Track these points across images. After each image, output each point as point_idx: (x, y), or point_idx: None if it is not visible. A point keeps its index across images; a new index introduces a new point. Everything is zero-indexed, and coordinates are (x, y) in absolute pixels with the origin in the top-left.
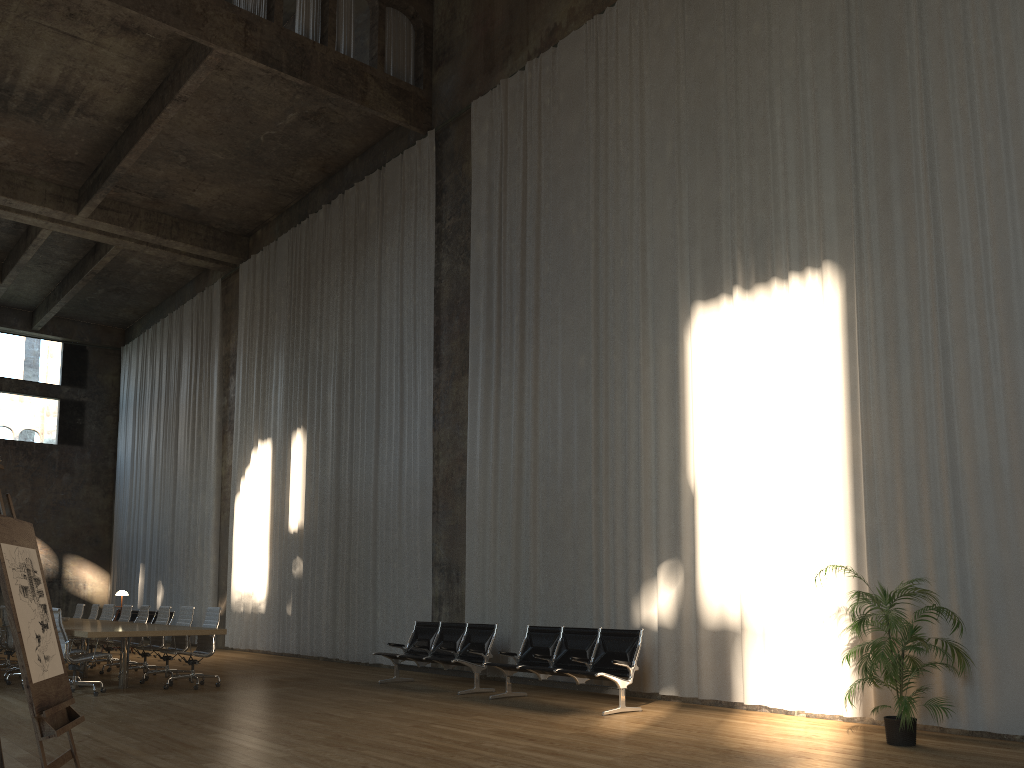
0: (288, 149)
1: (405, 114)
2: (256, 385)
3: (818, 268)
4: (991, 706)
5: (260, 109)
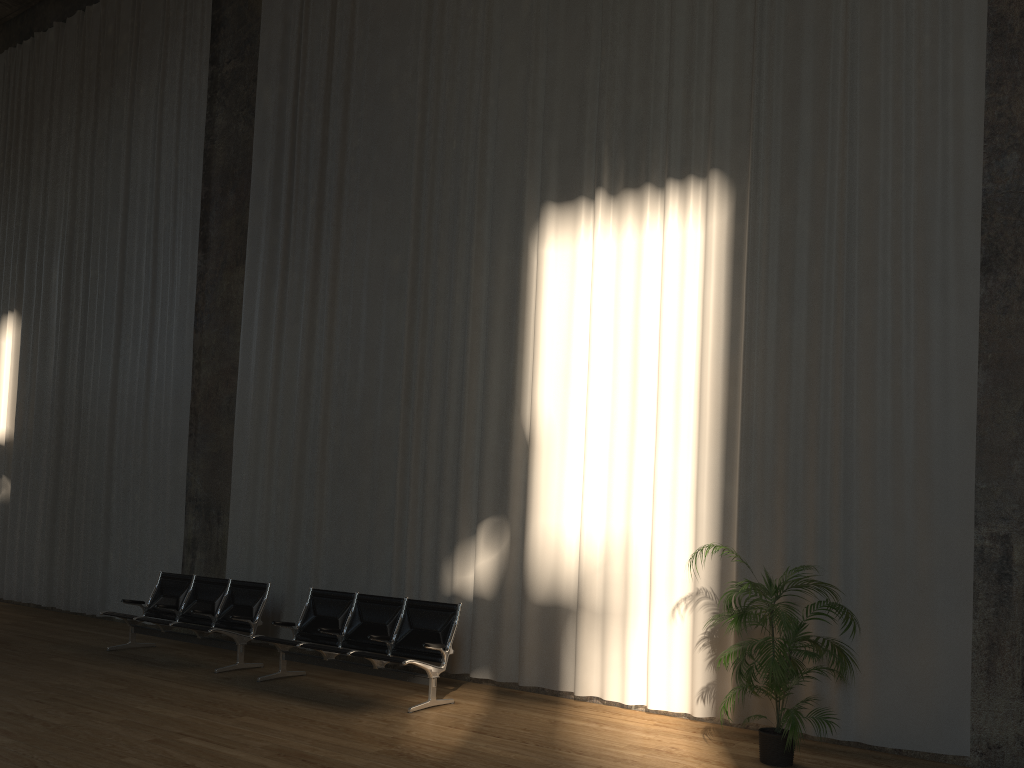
0: None
1: None
2: None
3: (703, 178)
4: (867, 714)
5: None
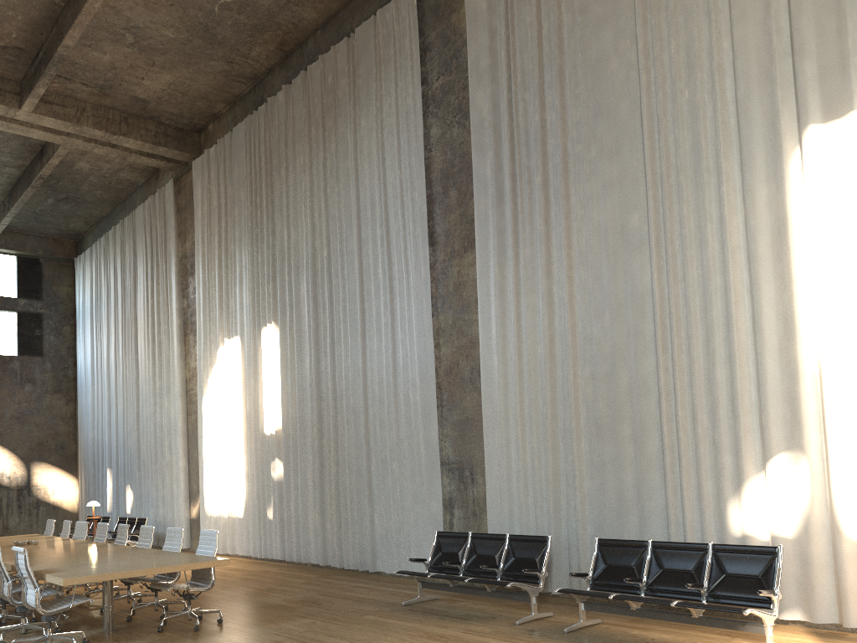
0: (244, 22)
1: None
2: (218, 283)
3: None
4: None
5: None
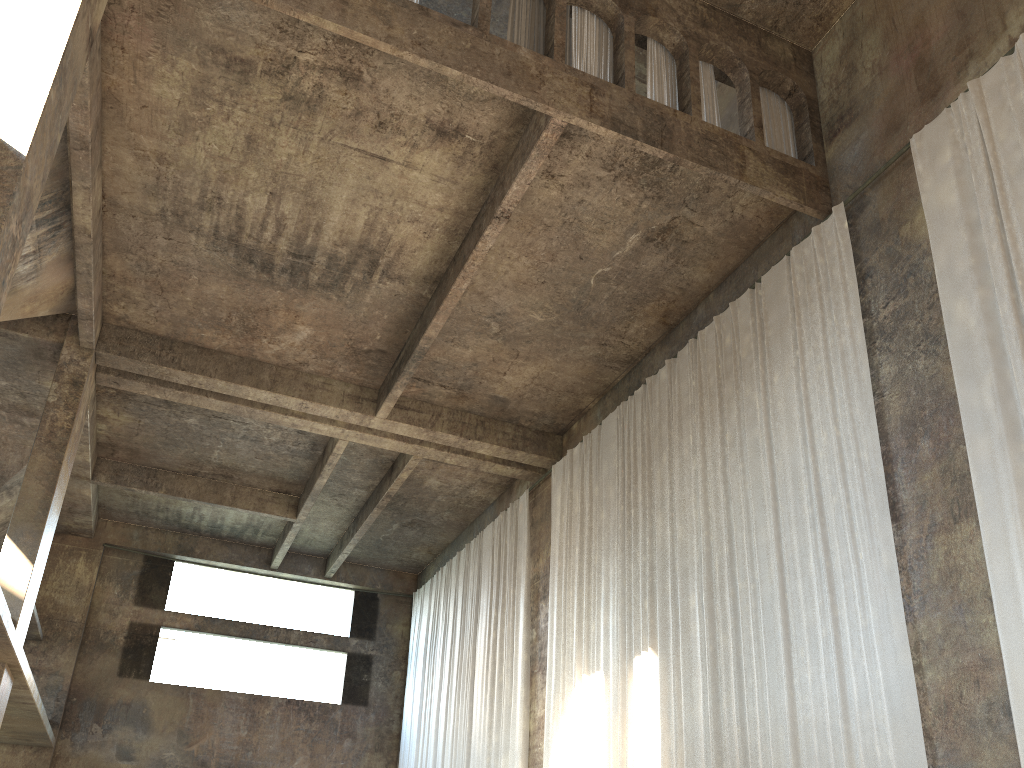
0: (623, 293)
1: (796, 192)
2: (577, 604)
3: None
4: None
5: (594, 234)
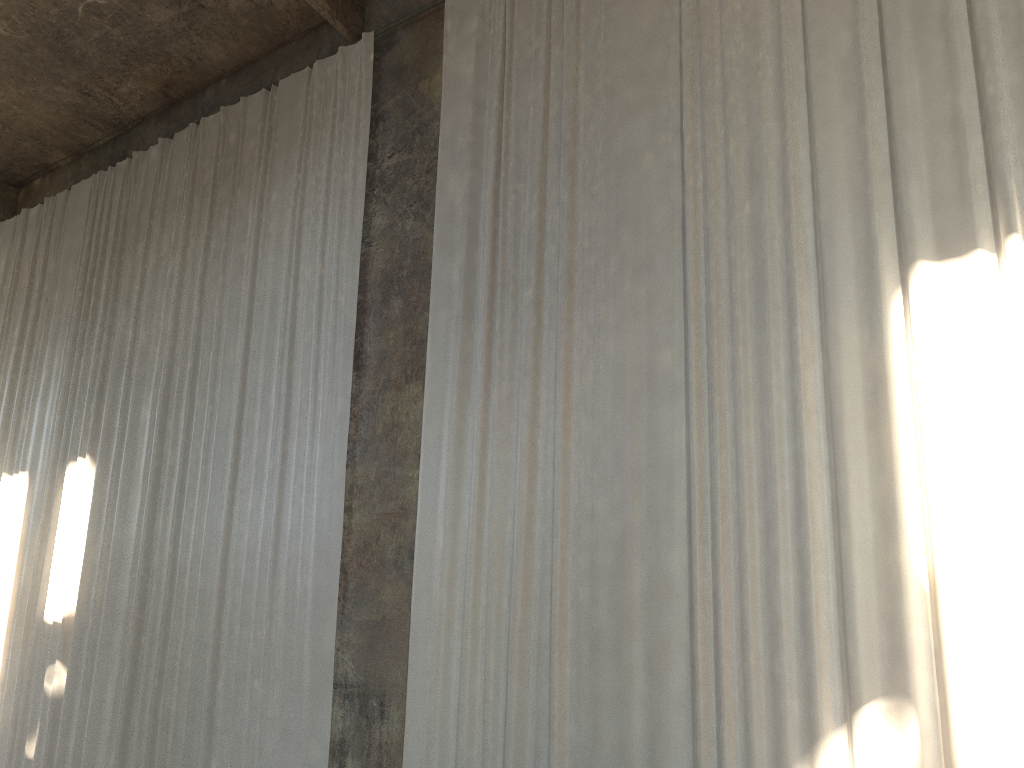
0: (119, 40)
1: (331, 1)
2: (8, 393)
3: None
4: None
5: None
